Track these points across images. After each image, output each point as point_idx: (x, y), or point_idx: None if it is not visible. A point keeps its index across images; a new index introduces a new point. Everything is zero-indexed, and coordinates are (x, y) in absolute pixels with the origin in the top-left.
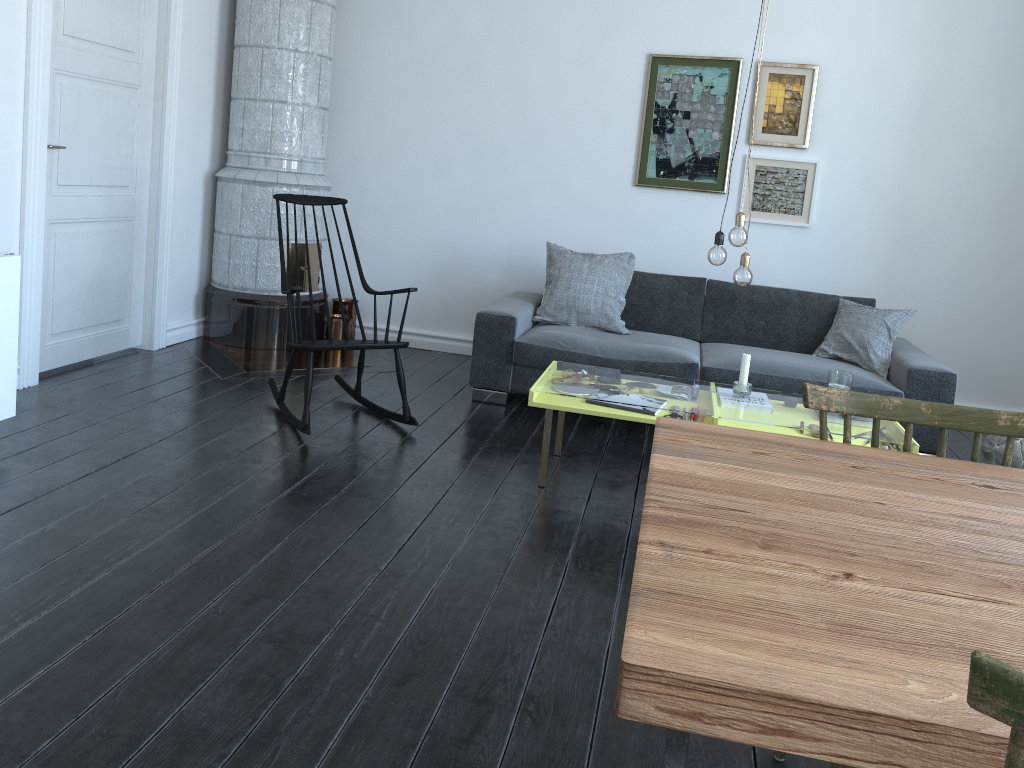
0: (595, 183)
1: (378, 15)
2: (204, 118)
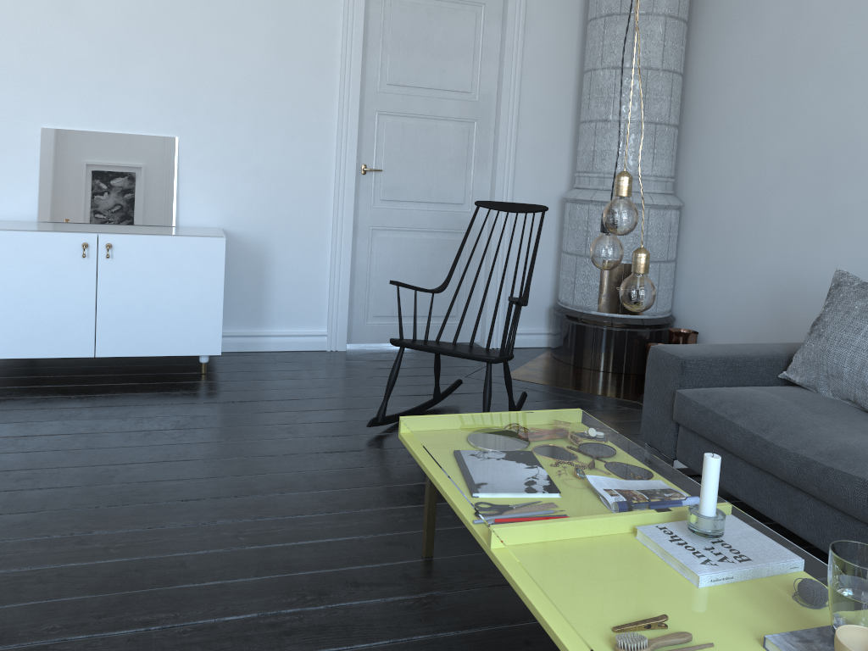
0: None
1: (732, 13)
2: (558, 145)
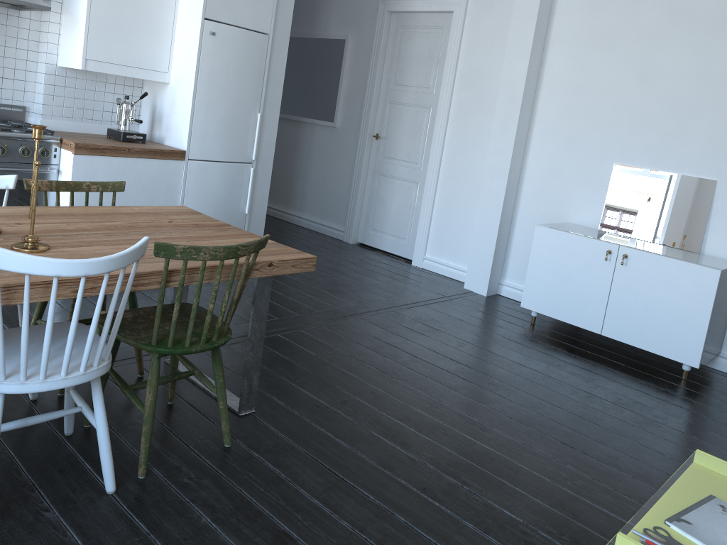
0: None
1: None
2: None
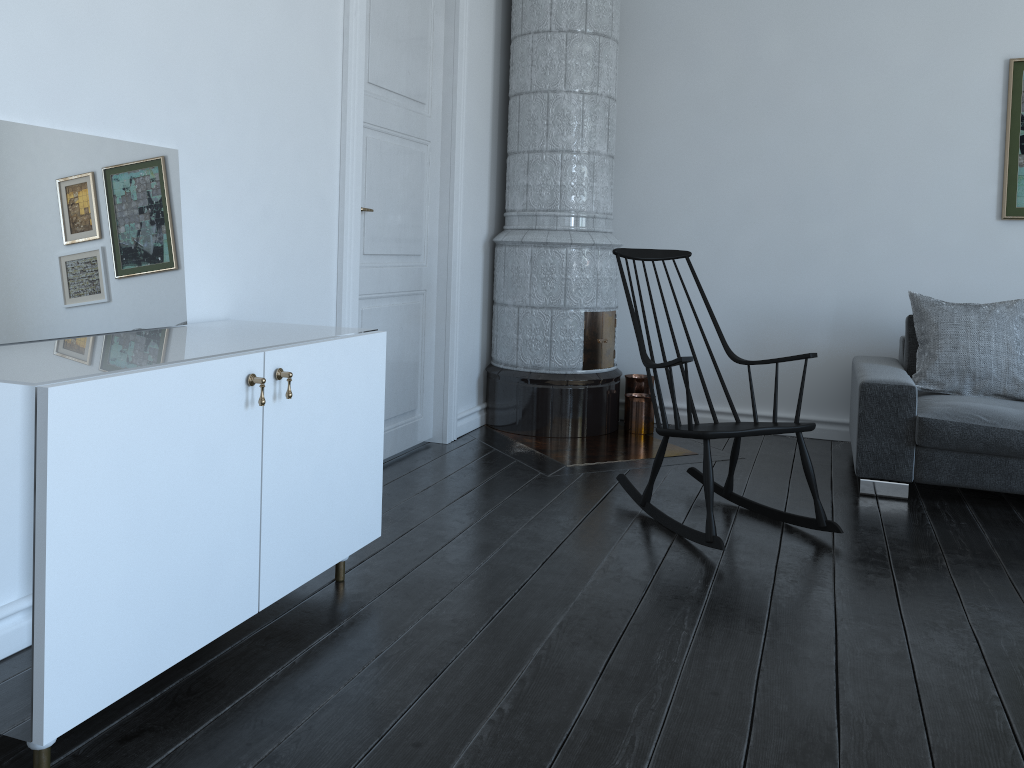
0: (946, 220)
1: (660, 50)
2: (482, 177)
